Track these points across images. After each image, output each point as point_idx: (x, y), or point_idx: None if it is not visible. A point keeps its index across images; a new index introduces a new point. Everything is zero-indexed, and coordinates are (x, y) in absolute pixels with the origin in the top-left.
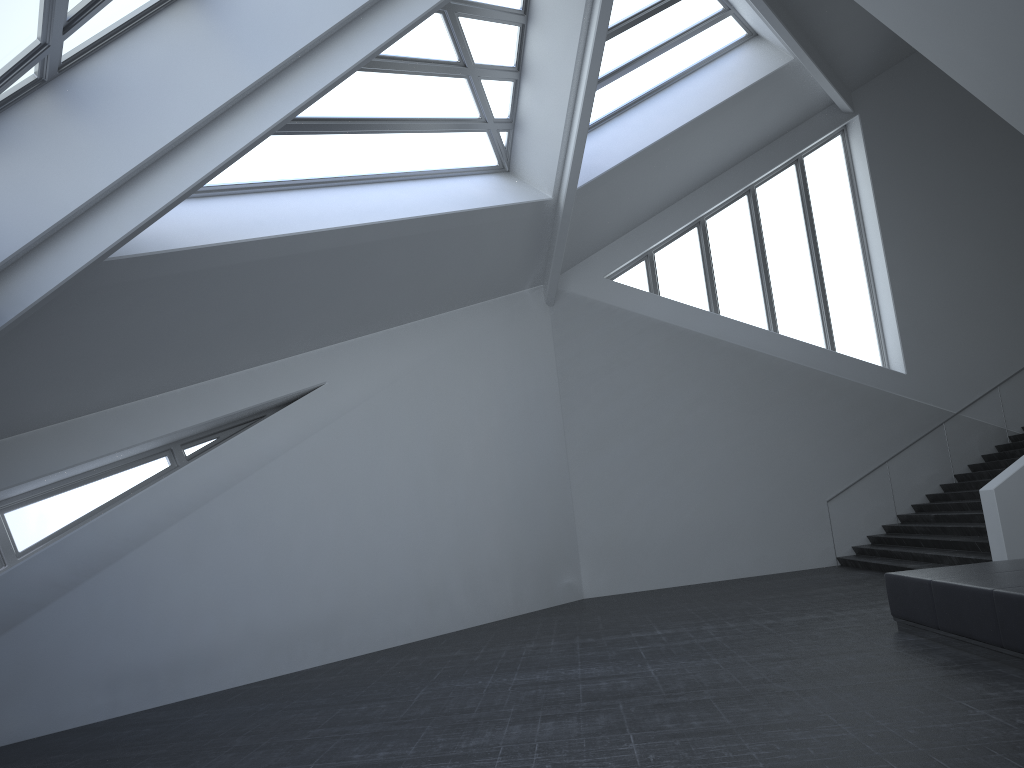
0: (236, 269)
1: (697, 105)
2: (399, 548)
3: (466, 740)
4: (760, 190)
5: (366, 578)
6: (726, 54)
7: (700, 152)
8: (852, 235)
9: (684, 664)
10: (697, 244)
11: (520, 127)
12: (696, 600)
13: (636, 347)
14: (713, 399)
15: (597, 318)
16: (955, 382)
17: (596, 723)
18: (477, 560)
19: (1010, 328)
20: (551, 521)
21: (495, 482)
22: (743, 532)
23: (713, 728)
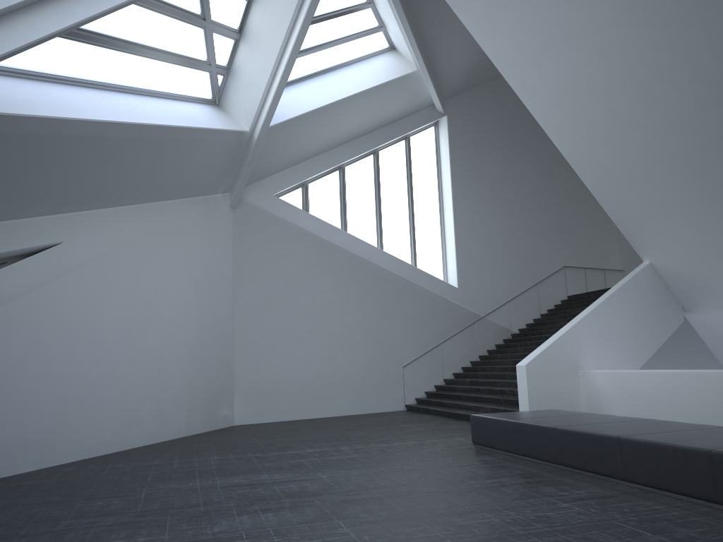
0: (8, 137)
1: (353, 87)
2: (108, 379)
3: (209, 527)
4: (381, 153)
5: (80, 401)
6: (374, 57)
7: (350, 119)
8: (434, 193)
9: (344, 472)
10: (337, 182)
11: (233, 74)
12: (322, 429)
13: (290, 247)
14: (338, 290)
15: (266, 223)
16: (485, 296)
17: (307, 514)
18: (164, 392)
19: (518, 266)
20: (218, 367)
21: (183, 334)
22: (348, 384)
23: (397, 516)
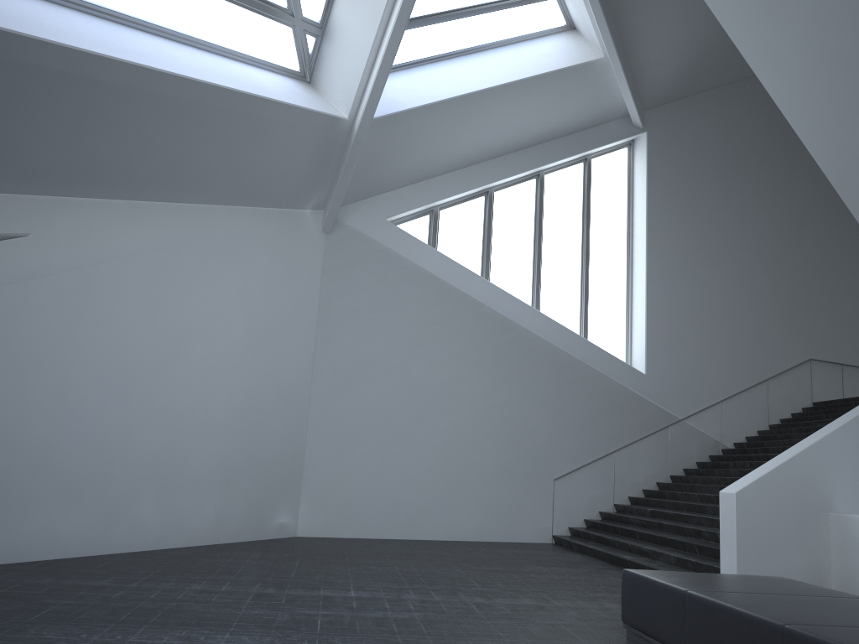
0: None
1: (508, 73)
2: (81, 445)
3: None
4: (548, 178)
5: (24, 473)
6: (544, 37)
7: (502, 121)
8: (621, 239)
9: None
10: (482, 212)
11: (329, 36)
12: (408, 558)
13: (403, 294)
14: (467, 360)
15: (371, 257)
16: (685, 391)
17: None
18: (180, 476)
19: (739, 352)
20: (278, 450)
21: (223, 396)
22: (470, 495)
23: None
